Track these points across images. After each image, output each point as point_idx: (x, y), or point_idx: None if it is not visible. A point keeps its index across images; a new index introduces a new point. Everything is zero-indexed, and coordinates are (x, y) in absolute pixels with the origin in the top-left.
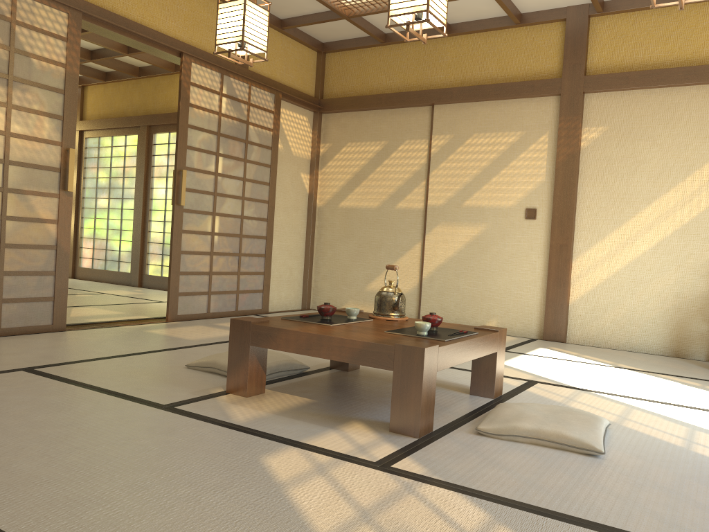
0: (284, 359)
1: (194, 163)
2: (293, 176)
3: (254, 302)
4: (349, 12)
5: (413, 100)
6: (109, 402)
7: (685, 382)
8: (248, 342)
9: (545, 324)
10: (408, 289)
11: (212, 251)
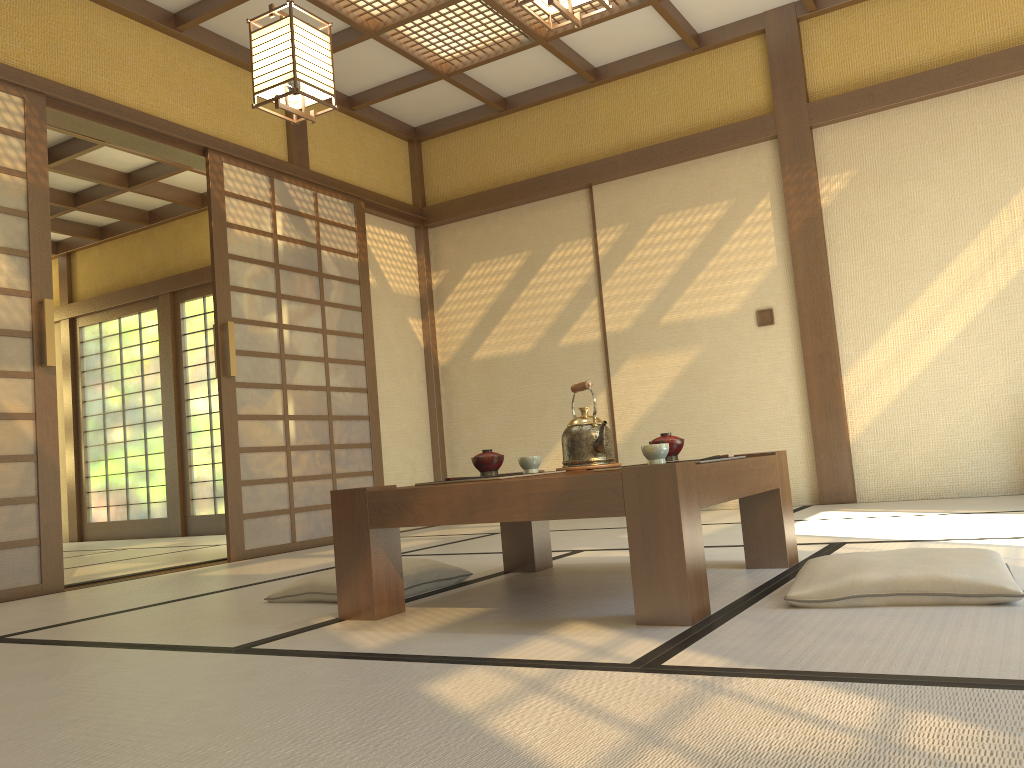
0: (427, 563)
1: (245, 312)
2: (397, 324)
3: None
4: (447, 68)
5: (560, 183)
6: (136, 656)
7: None
8: (367, 524)
9: (819, 480)
10: None
11: (289, 444)
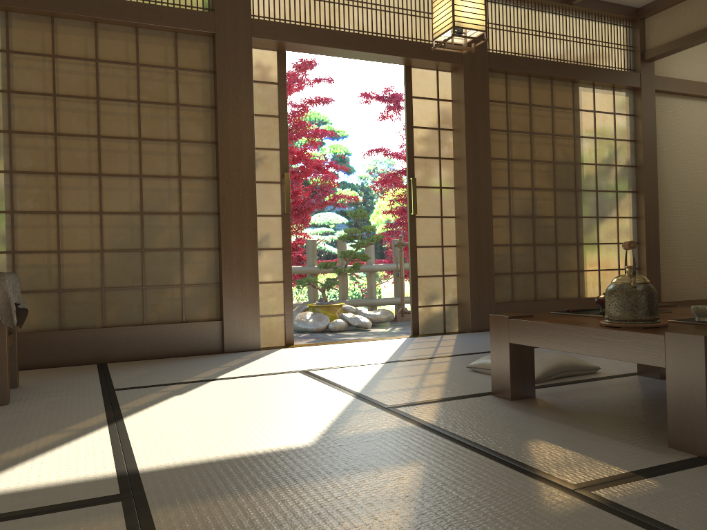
0: None
1: None
2: None
3: None
4: None
5: None
6: None
7: (156, 396)
8: None
9: None
10: None
11: None
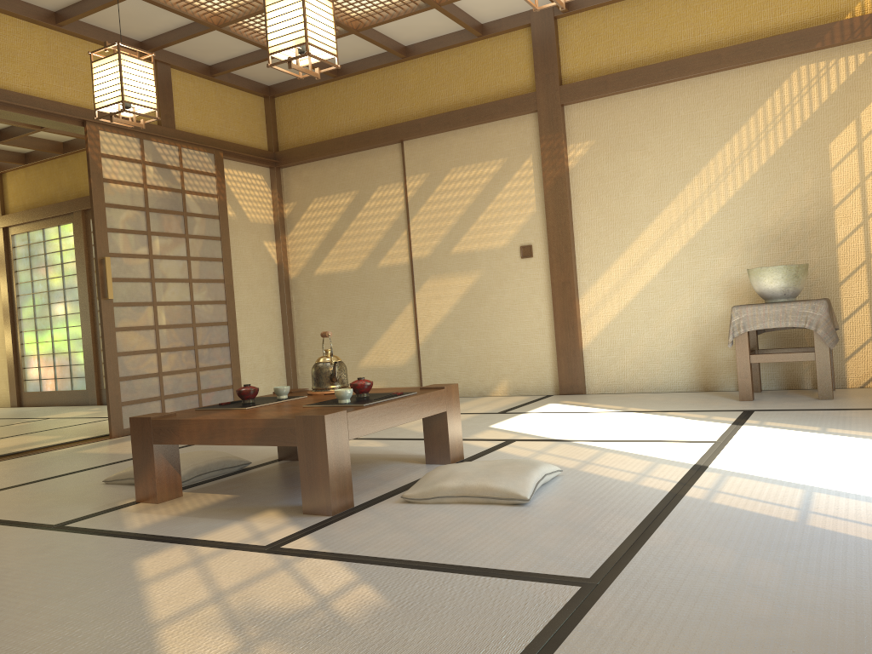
0: (217, 456)
1: (120, 248)
2: (254, 247)
3: (223, 401)
4: None
5: (379, 138)
6: None
7: (691, 416)
8: (151, 441)
9: (559, 376)
10: (406, 360)
11: (159, 347)
